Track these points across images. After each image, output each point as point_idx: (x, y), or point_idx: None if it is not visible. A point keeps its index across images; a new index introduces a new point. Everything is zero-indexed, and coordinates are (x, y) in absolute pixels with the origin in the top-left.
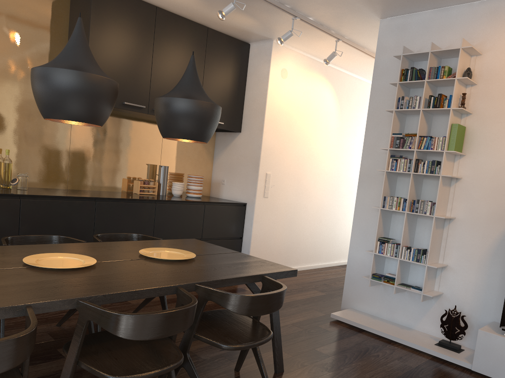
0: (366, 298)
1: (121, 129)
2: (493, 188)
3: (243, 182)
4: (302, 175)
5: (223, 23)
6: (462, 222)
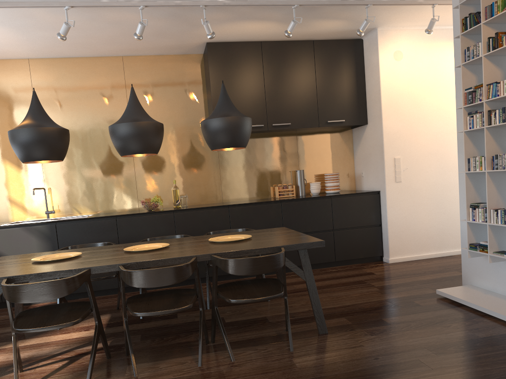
0: (481, 272)
1: (258, 147)
2: None
3: (375, 171)
4: (444, 152)
5: (321, 32)
6: None
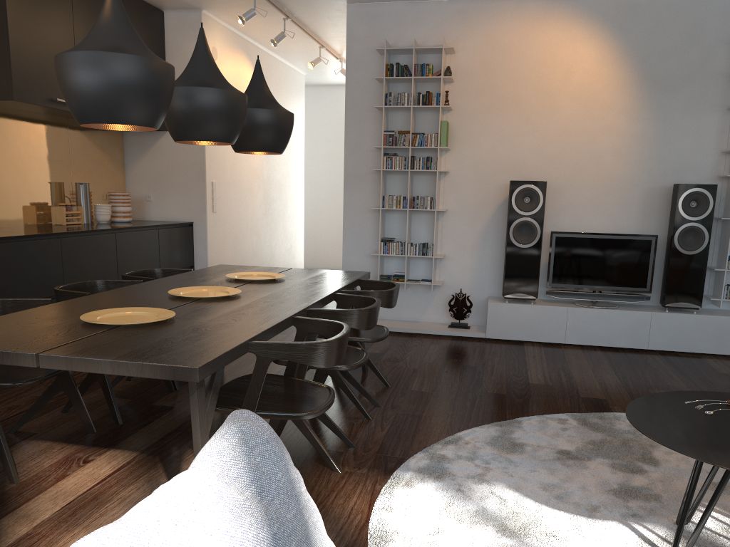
0: None
1: (23, 134)
2: (477, 179)
3: (183, 196)
4: (240, 181)
5: None
6: (454, 213)
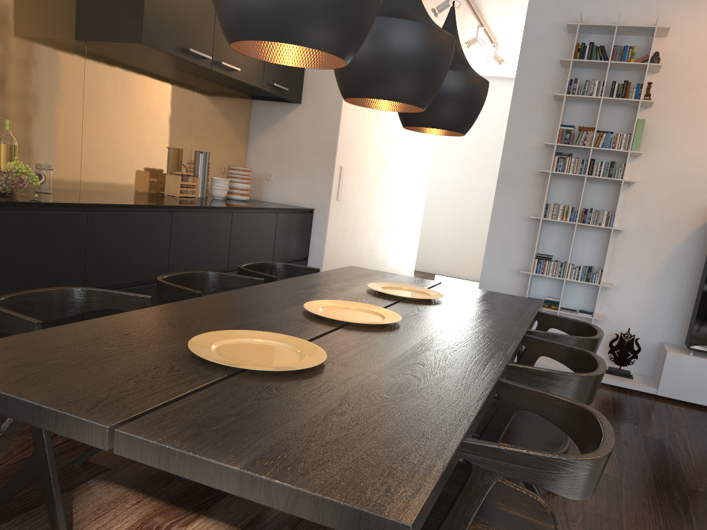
0: None
1: (147, 89)
2: (670, 195)
3: (307, 178)
4: (368, 169)
5: None
6: (631, 234)
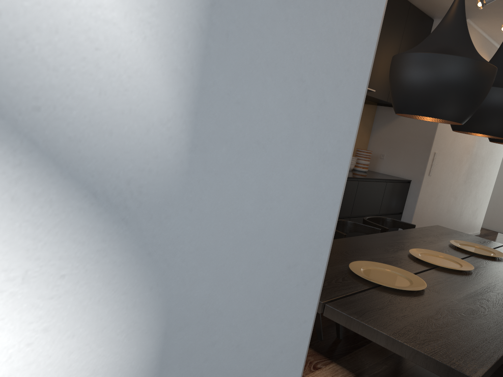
0: None
1: None
2: None
3: (409, 159)
4: (454, 154)
5: (432, 1)
6: None
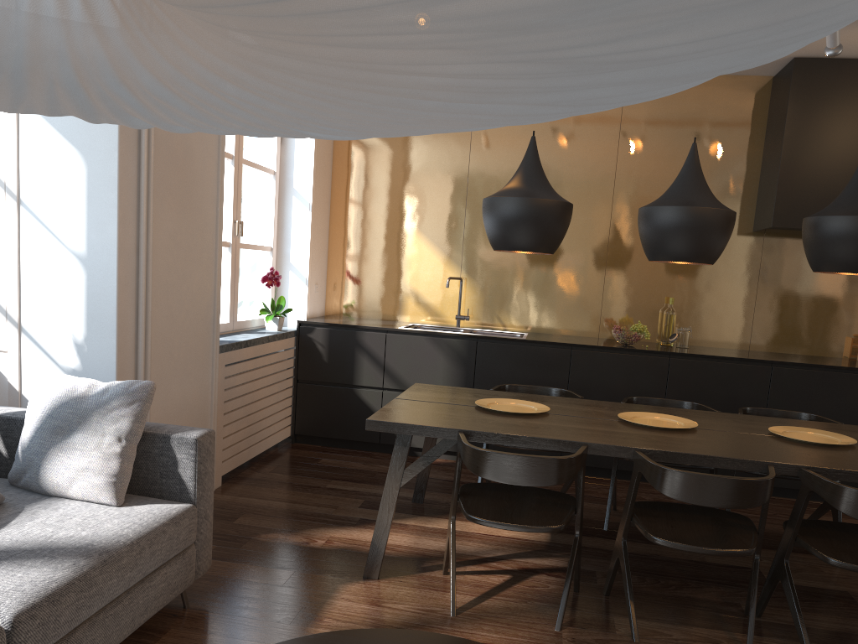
0: None
1: None
2: None
3: None
4: None
5: None
6: None
